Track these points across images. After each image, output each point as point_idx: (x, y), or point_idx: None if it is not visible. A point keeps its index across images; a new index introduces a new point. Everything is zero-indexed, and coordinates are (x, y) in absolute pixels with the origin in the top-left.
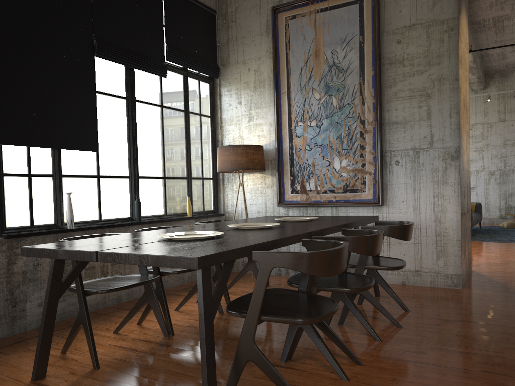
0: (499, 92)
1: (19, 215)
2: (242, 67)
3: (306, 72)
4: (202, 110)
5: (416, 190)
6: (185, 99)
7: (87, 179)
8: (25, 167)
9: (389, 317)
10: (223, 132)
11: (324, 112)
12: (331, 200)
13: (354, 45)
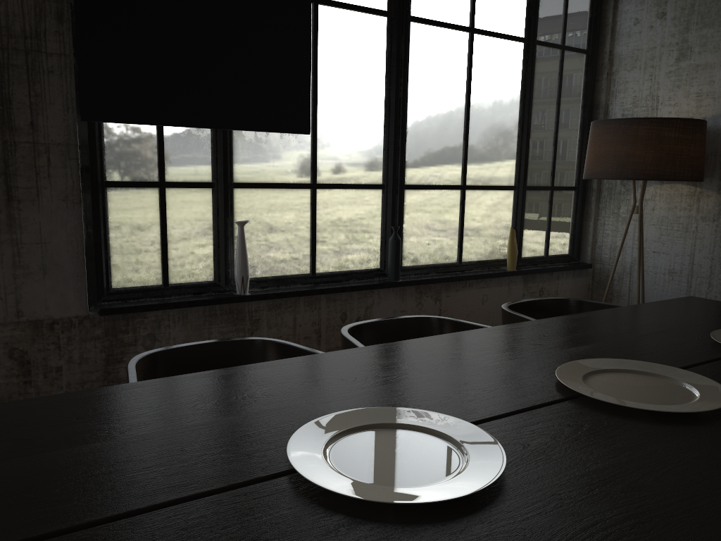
0: None
1: (138, 266)
2: None
3: None
4: (569, 38)
5: None
6: (530, 13)
7: (289, 192)
8: (152, 168)
9: None
10: (611, 87)
11: None
12: None
13: None
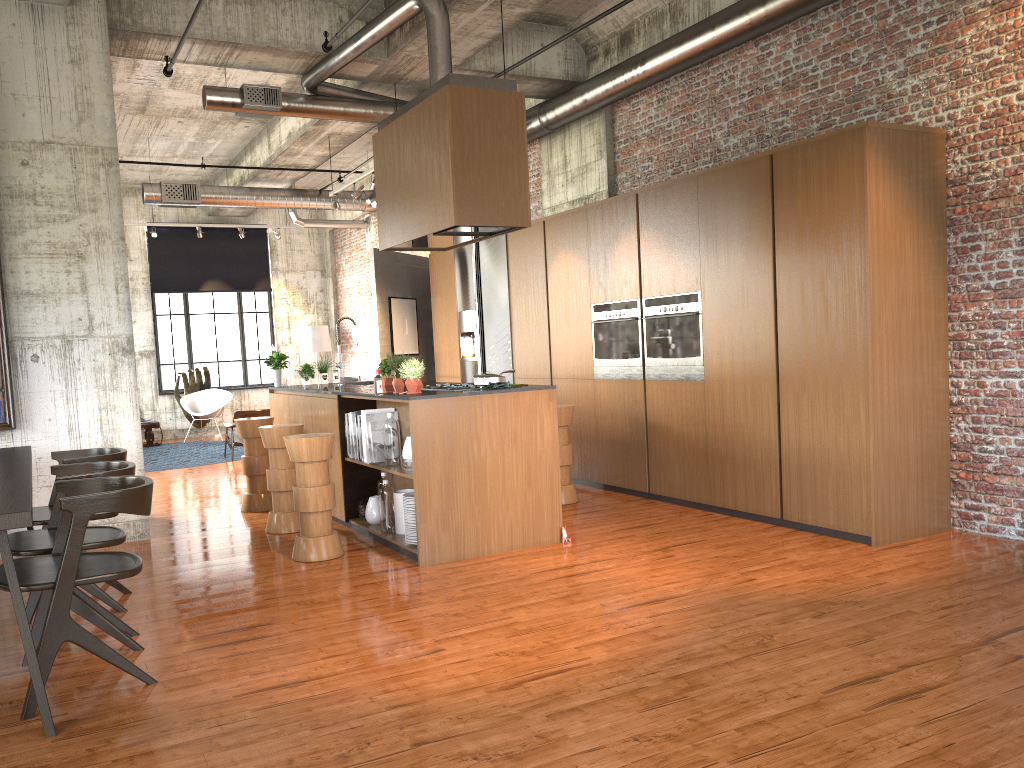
0: None
1: None
2: None
3: None
4: None
5: (71, 400)
6: None
7: None
8: None
9: (114, 583)
10: None
11: None
12: None
13: None
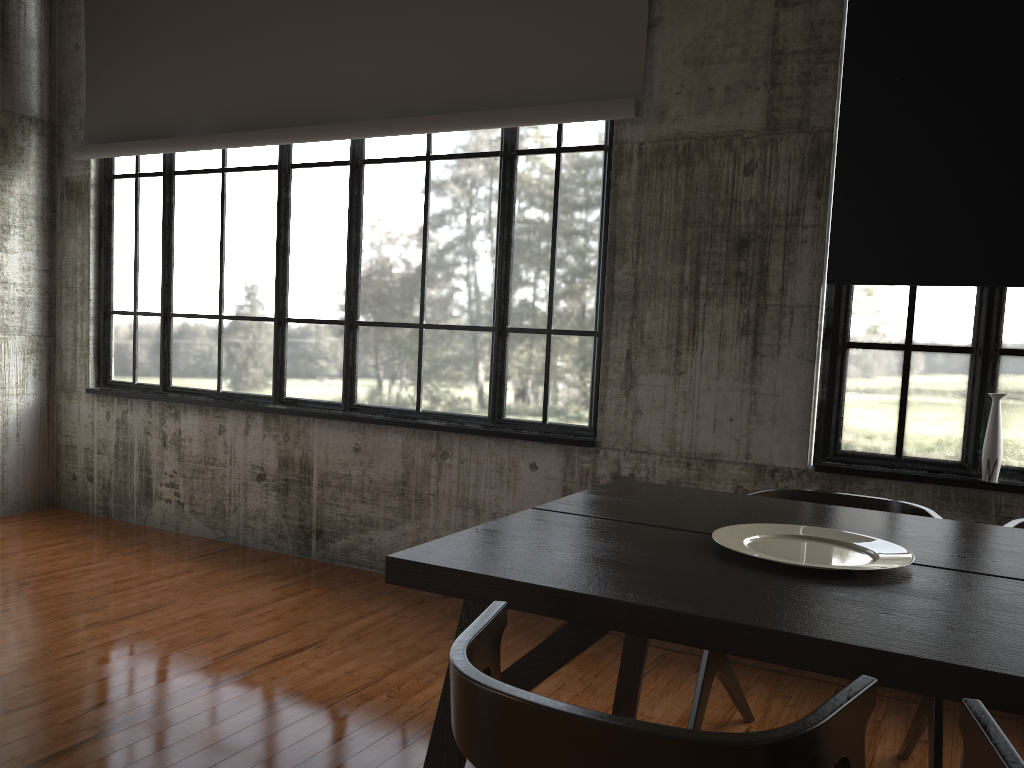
0: None
1: (870, 431)
2: None
3: None
4: None
5: None
6: None
7: None
8: (898, 330)
9: None
10: None
11: None
12: None
13: None
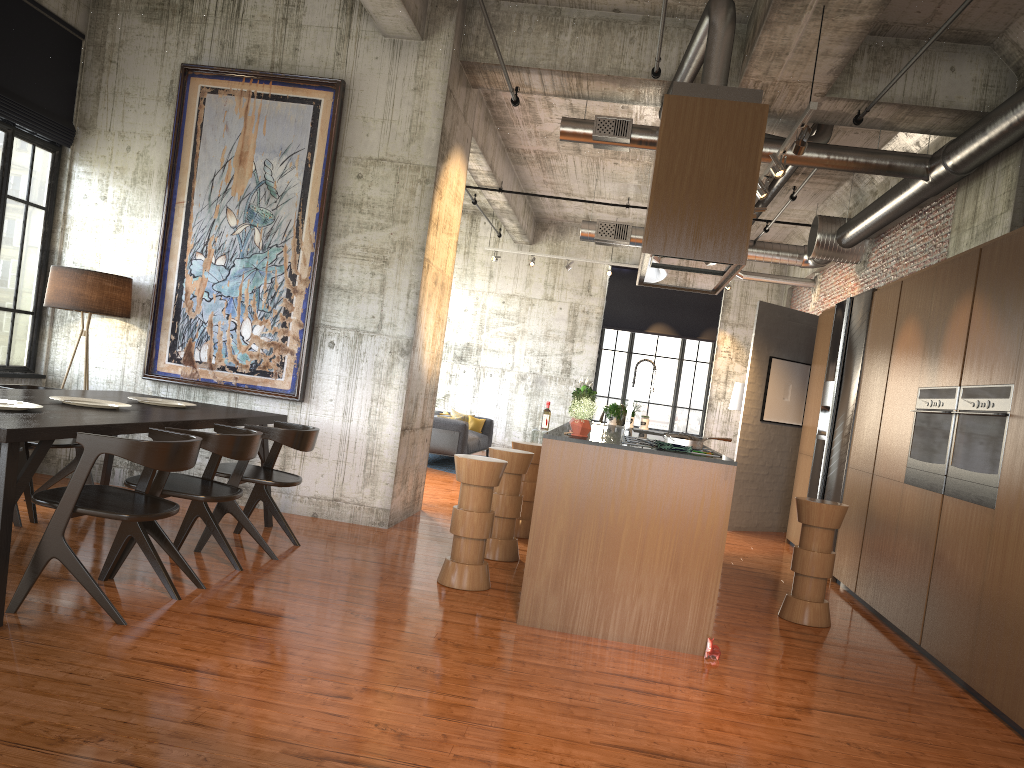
0: (547, 256)
1: None
2: (118, 142)
3: (221, 181)
4: (33, 196)
5: (351, 387)
6: (4, 174)
7: None
8: None
9: (264, 545)
10: (65, 239)
11: (239, 249)
12: (230, 383)
13: (299, 164)
